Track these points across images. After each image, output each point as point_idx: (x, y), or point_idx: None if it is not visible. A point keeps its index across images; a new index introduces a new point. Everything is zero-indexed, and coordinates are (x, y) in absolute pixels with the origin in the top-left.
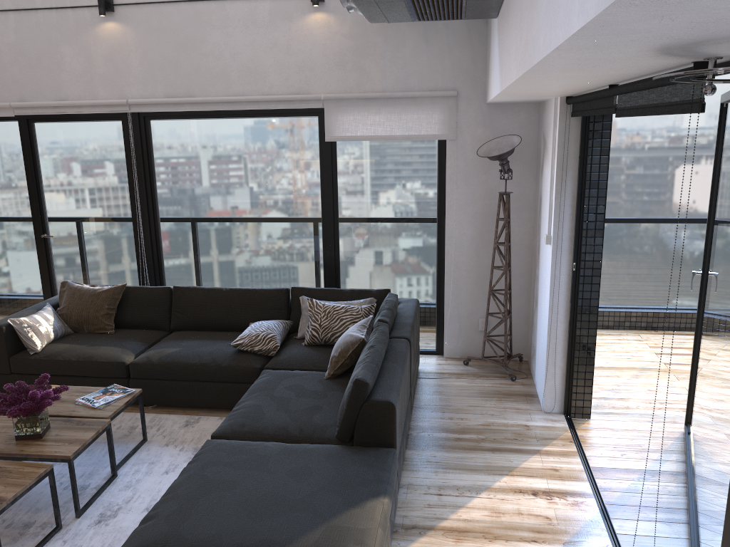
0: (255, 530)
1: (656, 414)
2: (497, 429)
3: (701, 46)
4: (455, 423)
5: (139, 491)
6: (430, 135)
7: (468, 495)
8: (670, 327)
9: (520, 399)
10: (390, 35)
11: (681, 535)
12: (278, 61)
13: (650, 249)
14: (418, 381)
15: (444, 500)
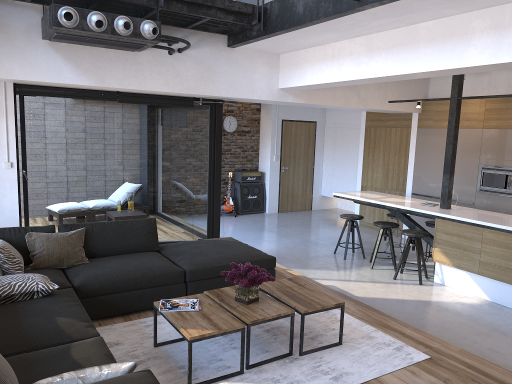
0: (234, 244)
1: None
2: None
3: (223, 98)
4: None
5: None
6: None
7: None
8: None
9: None
10: None
11: None
12: None
13: None
14: None
15: None
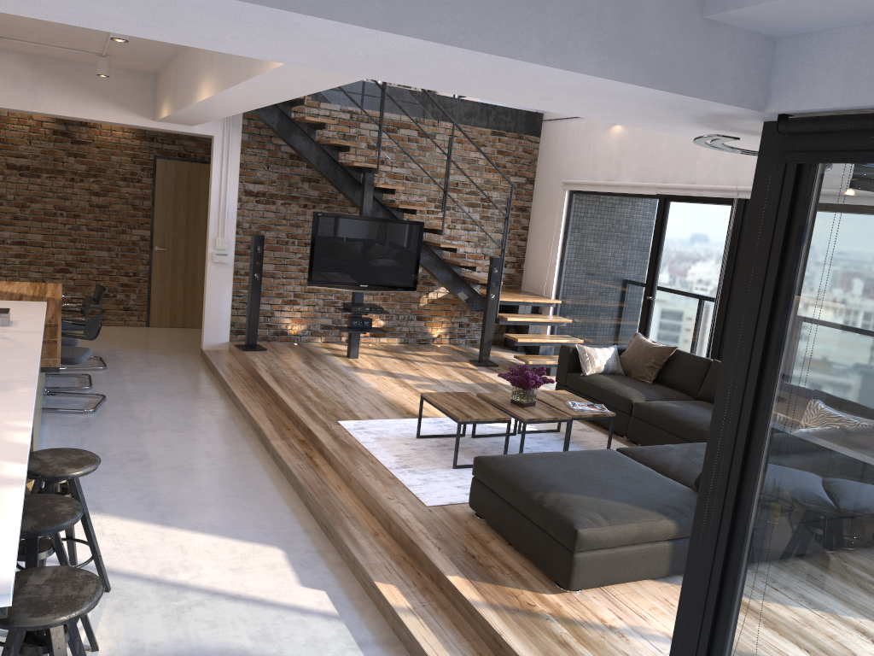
0: (556, 479)
1: None
2: None
3: (735, 128)
4: None
5: None
6: None
7: None
8: None
9: None
10: None
11: None
12: None
13: None
14: None
15: None
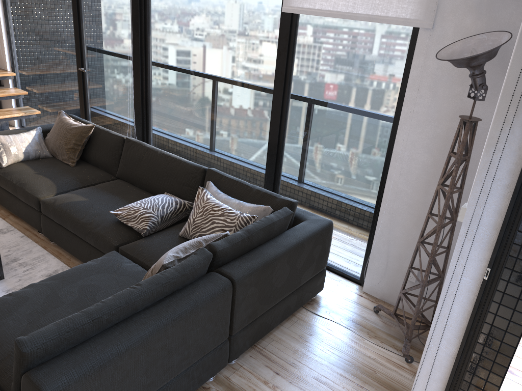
0: None
1: None
2: None
3: None
4: None
5: None
6: (400, 19)
7: None
8: None
9: None
10: None
11: None
12: None
13: None
14: (300, 313)
15: None
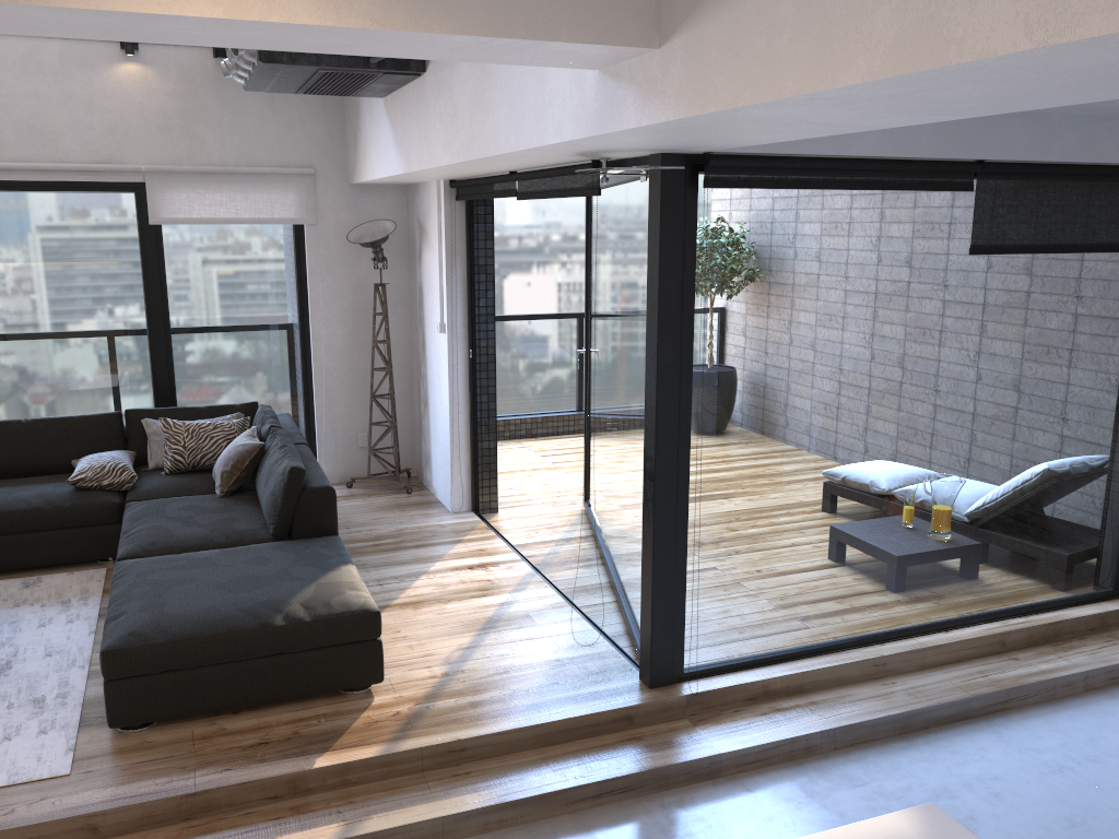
0: (248, 598)
1: (556, 501)
2: (413, 532)
3: (605, 153)
4: (365, 534)
5: (21, 645)
6: (286, 219)
7: (409, 580)
8: (549, 432)
9: (424, 507)
10: (228, 98)
11: (601, 572)
12: (76, 120)
13: (521, 349)
14: None
15: (387, 587)
